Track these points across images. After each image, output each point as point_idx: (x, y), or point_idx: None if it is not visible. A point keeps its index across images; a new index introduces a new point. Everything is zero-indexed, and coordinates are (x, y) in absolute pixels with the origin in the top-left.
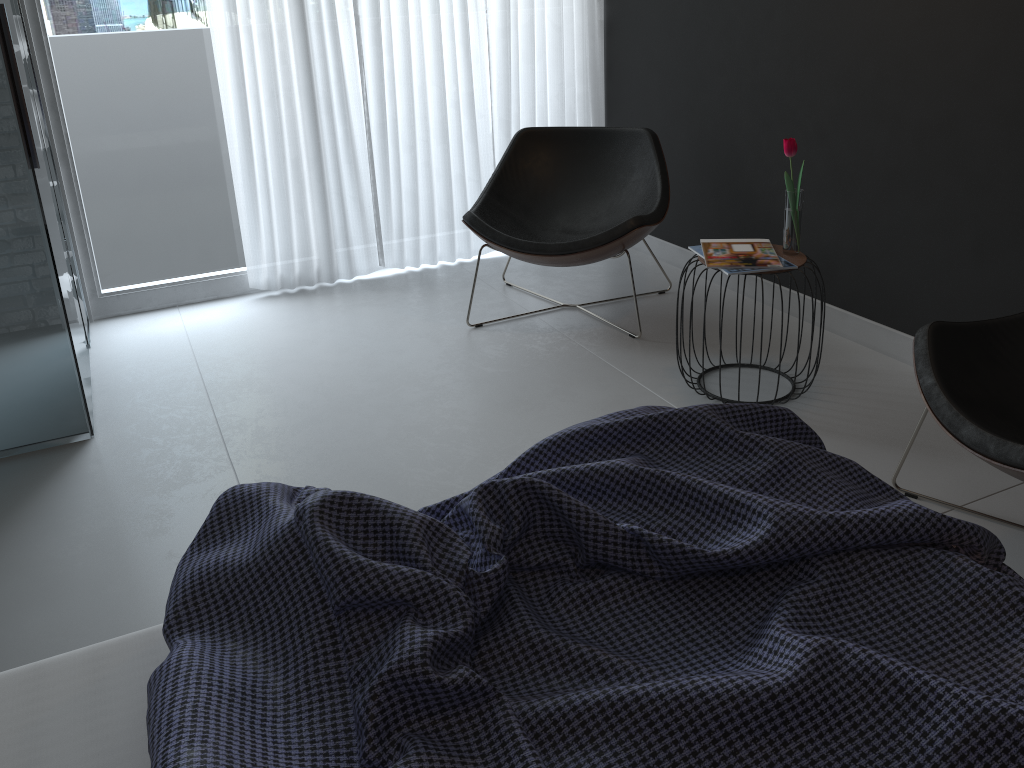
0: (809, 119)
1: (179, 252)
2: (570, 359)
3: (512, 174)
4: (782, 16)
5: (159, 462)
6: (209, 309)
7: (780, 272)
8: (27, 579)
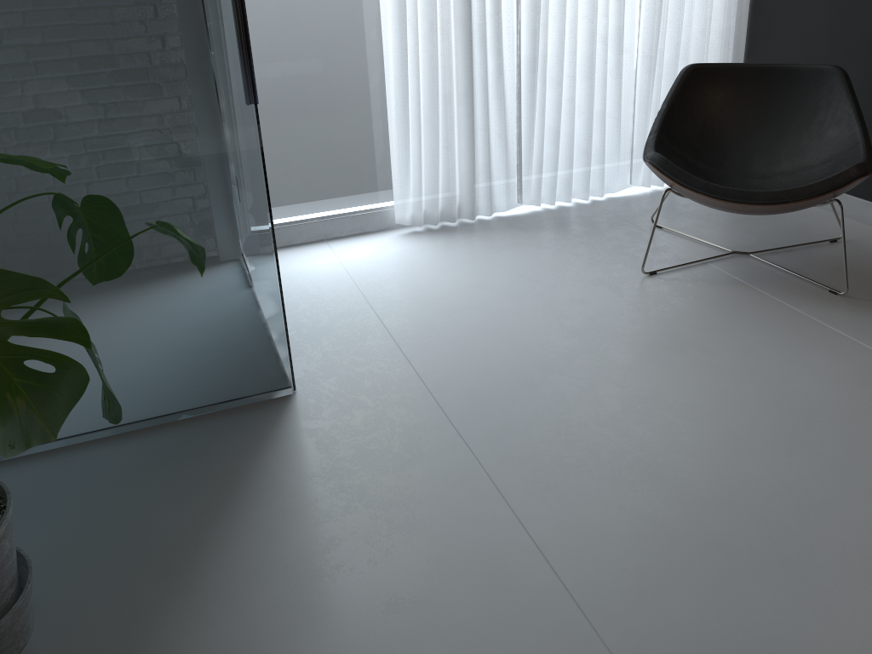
0: None
1: (328, 186)
2: (778, 318)
3: (679, 113)
4: None
5: (378, 429)
6: (359, 244)
7: None
8: (286, 585)
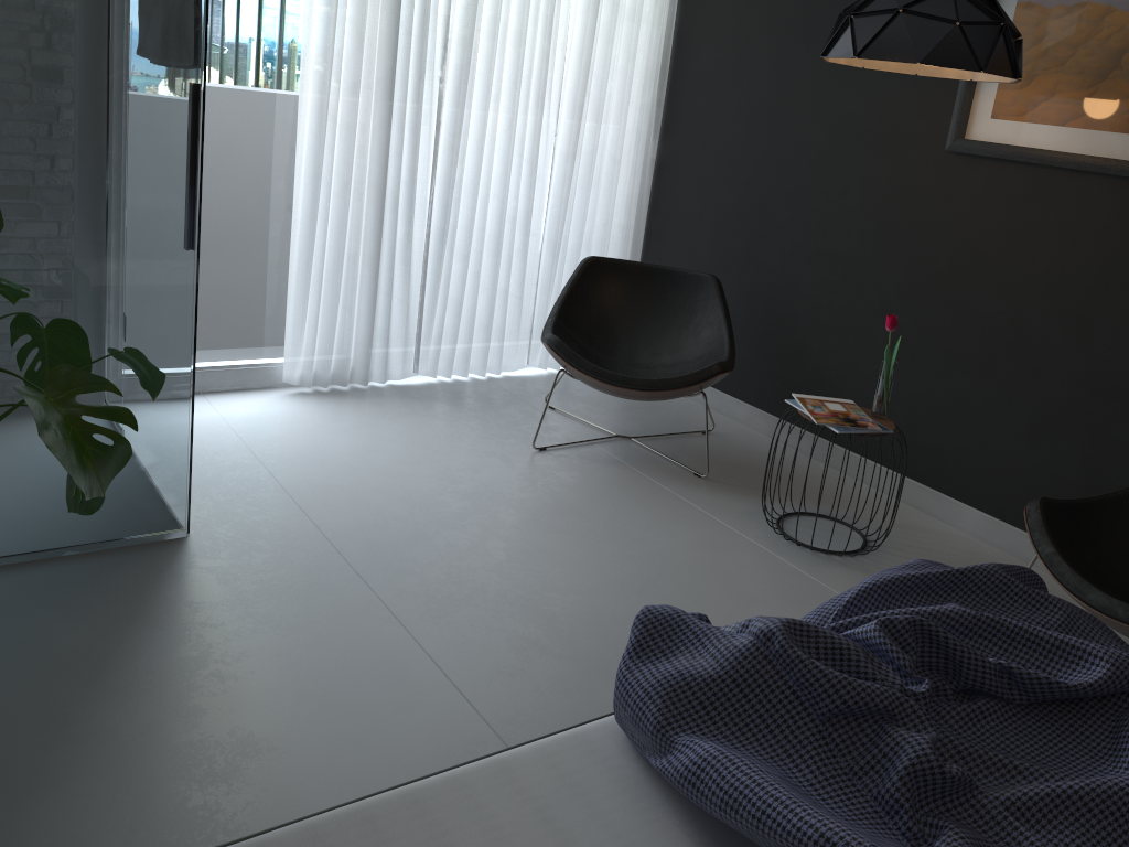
0: (875, 292)
1: (212, 335)
2: (648, 493)
3: (577, 300)
4: (858, 195)
5: (279, 568)
6: (241, 400)
7: (879, 435)
8: (203, 685)
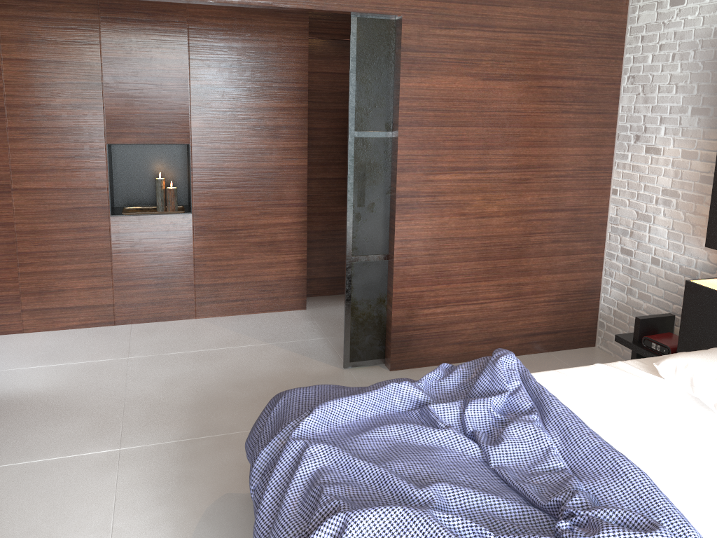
0: None
1: None
2: None
3: None
4: None
5: None
6: None
7: None
8: None
